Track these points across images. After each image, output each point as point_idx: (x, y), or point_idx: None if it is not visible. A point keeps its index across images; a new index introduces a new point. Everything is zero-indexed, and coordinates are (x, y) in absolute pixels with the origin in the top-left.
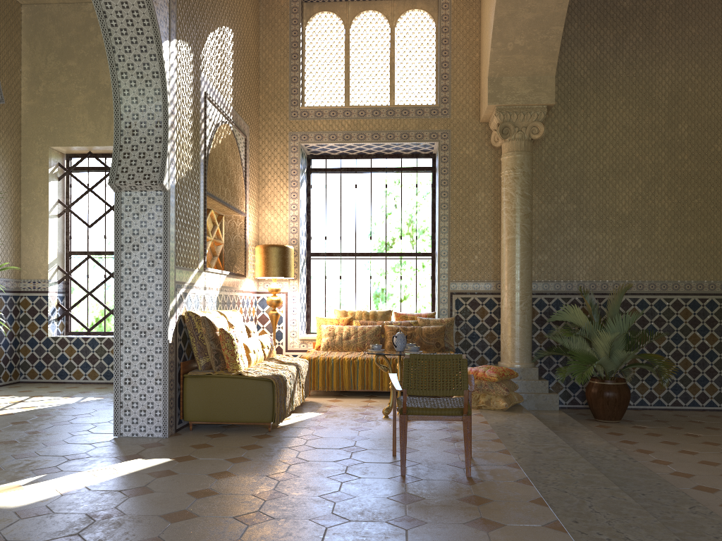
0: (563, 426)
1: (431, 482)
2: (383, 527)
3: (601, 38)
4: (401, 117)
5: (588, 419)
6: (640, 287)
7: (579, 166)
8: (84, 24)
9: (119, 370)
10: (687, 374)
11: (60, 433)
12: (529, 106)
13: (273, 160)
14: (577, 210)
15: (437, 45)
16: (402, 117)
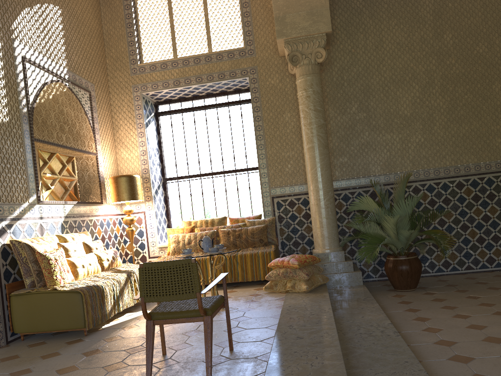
0: (355, 301)
1: None
2: None
3: None
4: (217, 61)
5: (389, 290)
6: (427, 174)
7: (365, 81)
8: None
9: None
10: (475, 242)
11: None
12: (311, 36)
13: (122, 109)
14: (367, 117)
15: None
16: (218, 61)
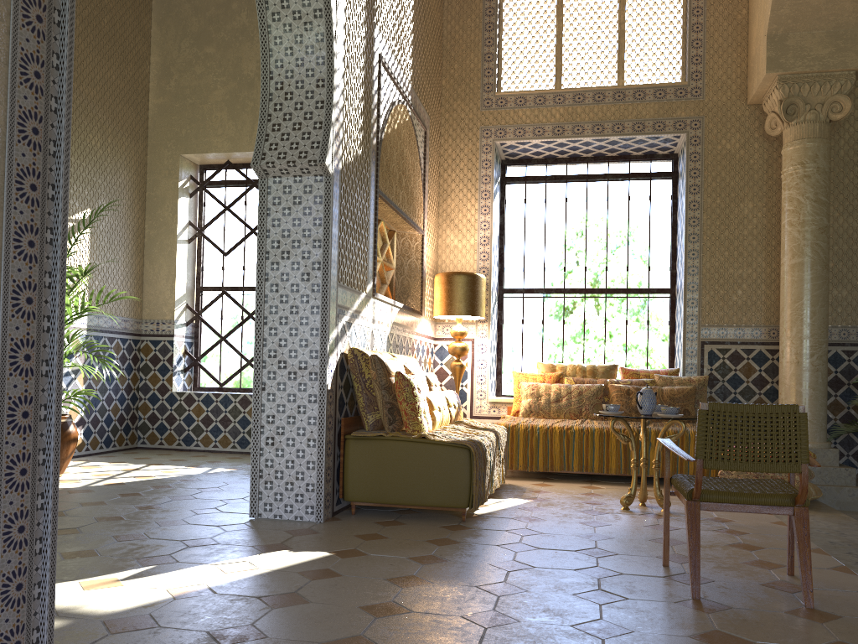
0: None
1: (751, 613)
2: None
3: None
4: (634, 102)
5: None
6: None
7: None
8: (225, 0)
9: (259, 426)
10: None
11: (180, 510)
12: (829, 73)
13: (459, 164)
14: None
15: (685, 3)
16: (636, 102)
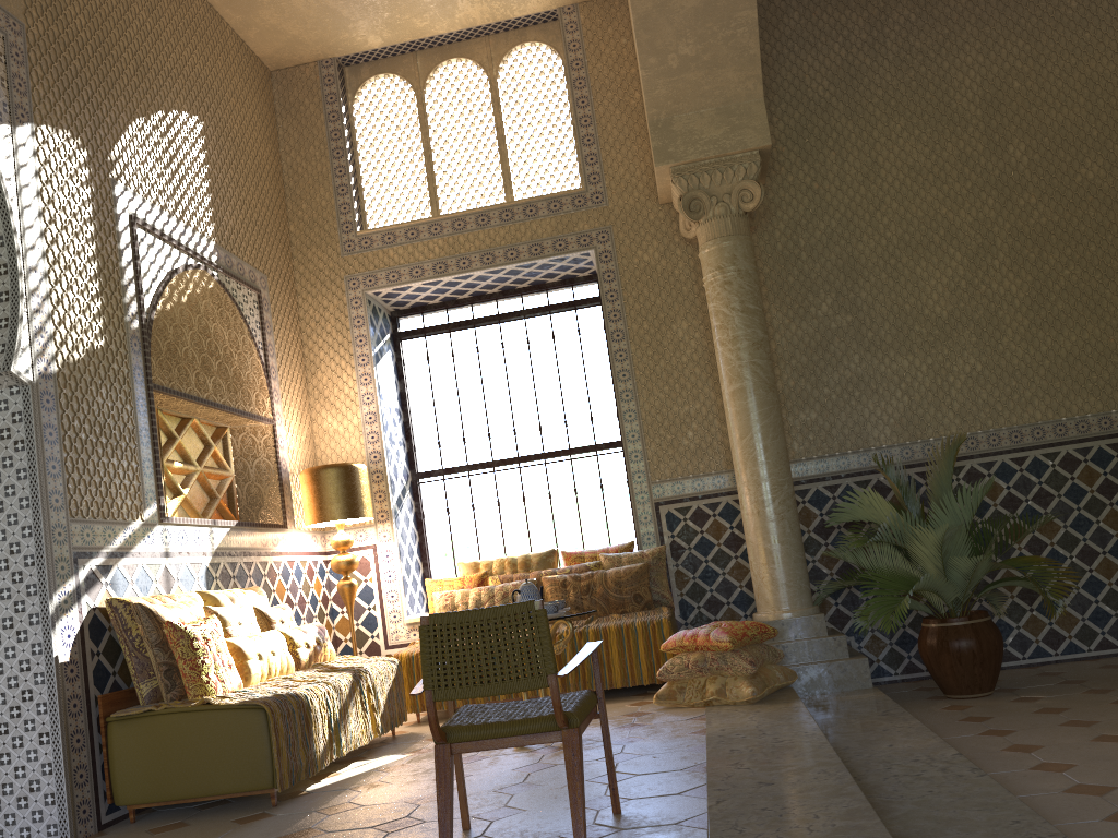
0: (866, 718)
1: None
2: None
3: (843, 28)
4: (526, 220)
5: (933, 697)
6: (995, 441)
7: (845, 248)
8: None
9: None
10: (1115, 586)
11: None
12: (729, 157)
13: (325, 326)
14: (855, 323)
15: (570, 93)
16: (528, 220)
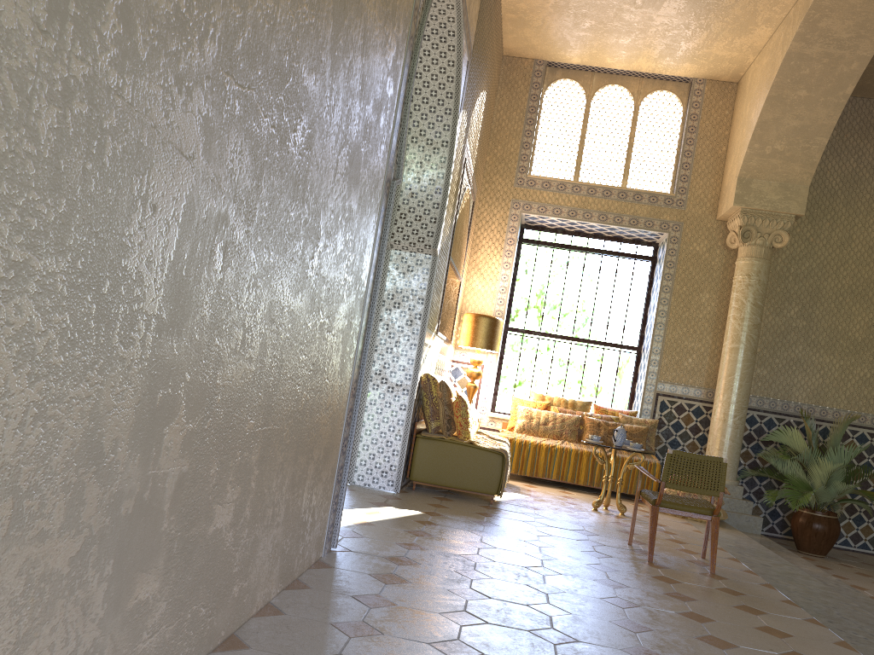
0: (771, 550)
1: (680, 571)
2: (662, 596)
3: (859, 150)
4: (633, 202)
5: (789, 549)
6: (862, 420)
7: (816, 282)
8: None
9: (362, 421)
10: None
11: None
12: (777, 213)
13: (491, 225)
14: (806, 327)
15: (681, 131)
16: (634, 202)
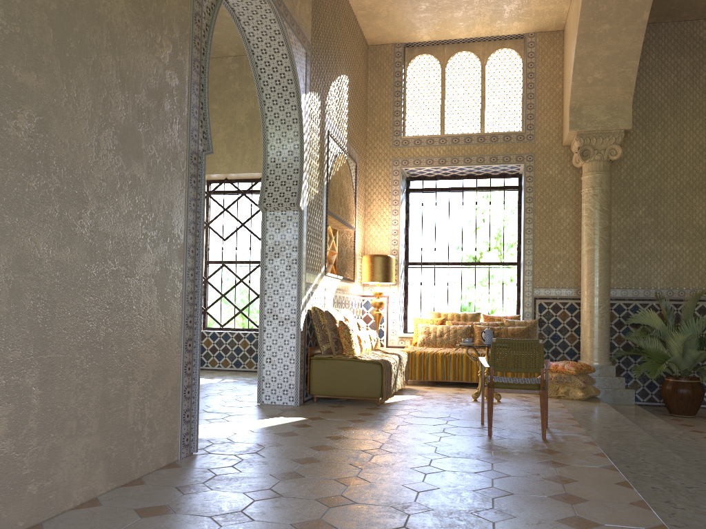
0: (635, 415)
1: (513, 440)
2: (474, 461)
3: (678, 66)
4: (490, 143)
5: (663, 414)
6: None
7: (657, 183)
8: (224, 74)
9: (262, 351)
10: None
11: (216, 400)
12: (608, 131)
13: (378, 182)
14: (655, 223)
15: (523, 79)
16: (492, 143)
